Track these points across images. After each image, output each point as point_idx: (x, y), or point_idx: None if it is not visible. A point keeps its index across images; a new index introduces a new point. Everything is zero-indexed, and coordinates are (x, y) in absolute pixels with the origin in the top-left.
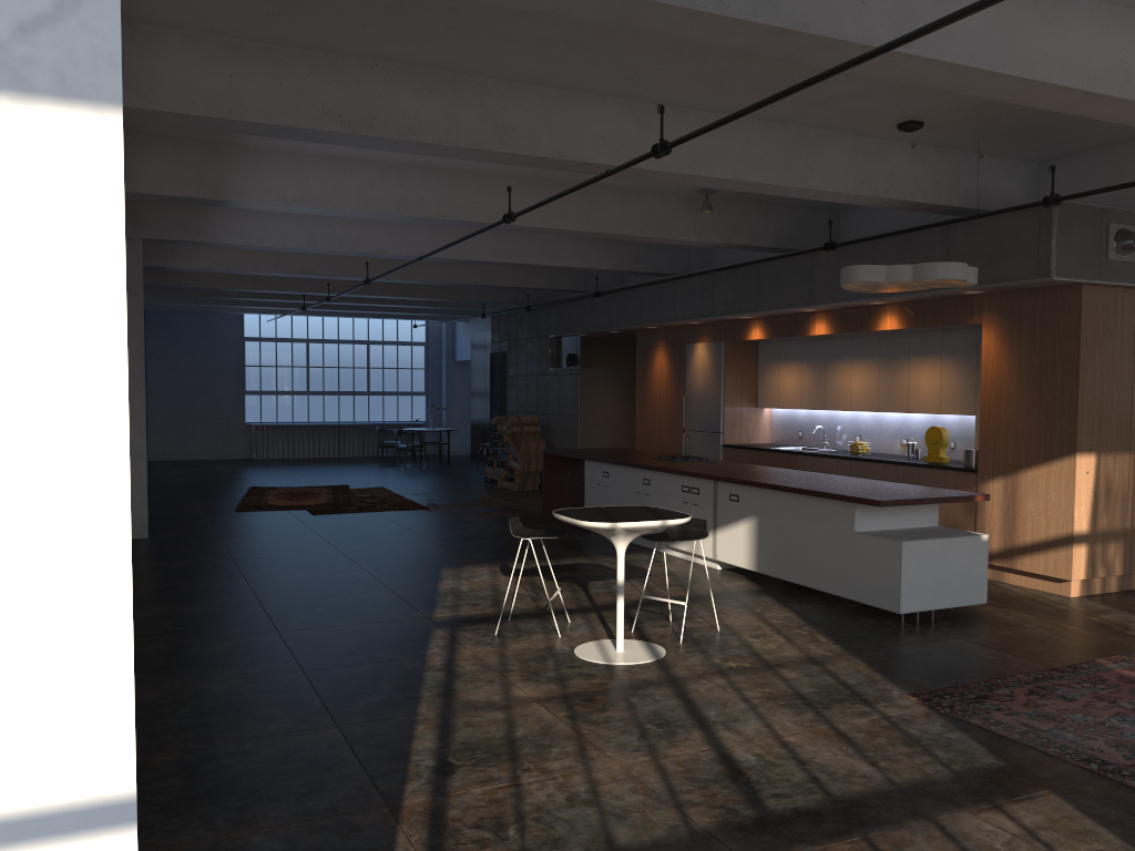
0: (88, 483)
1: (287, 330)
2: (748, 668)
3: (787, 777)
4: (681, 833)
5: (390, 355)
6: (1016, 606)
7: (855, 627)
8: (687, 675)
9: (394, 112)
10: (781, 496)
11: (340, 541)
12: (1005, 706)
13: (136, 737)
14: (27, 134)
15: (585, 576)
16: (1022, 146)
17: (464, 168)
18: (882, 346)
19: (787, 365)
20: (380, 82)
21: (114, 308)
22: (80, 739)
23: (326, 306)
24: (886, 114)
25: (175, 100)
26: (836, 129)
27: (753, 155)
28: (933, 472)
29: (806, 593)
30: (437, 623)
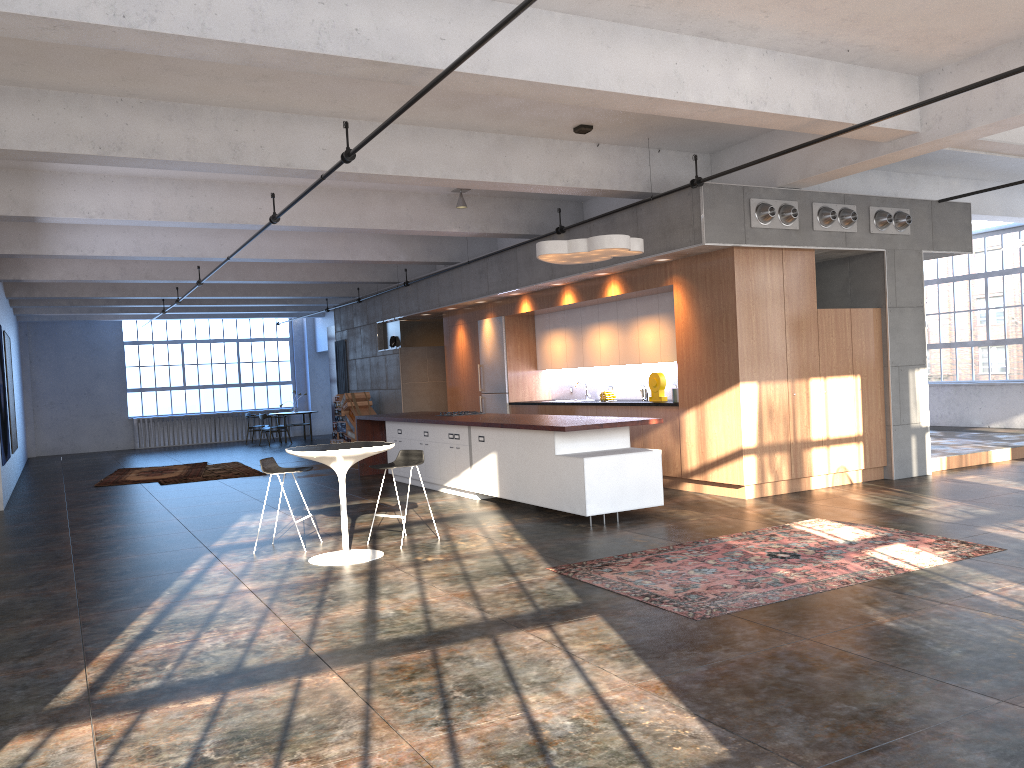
0: None
1: (163, 333)
2: (440, 560)
3: (408, 621)
4: (297, 657)
5: (258, 350)
6: (696, 508)
7: (551, 529)
8: (387, 568)
9: (139, 137)
10: (510, 433)
11: (171, 501)
12: (618, 569)
13: None
14: None
15: (361, 511)
16: (686, 141)
17: (247, 181)
18: (619, 310)
19: (555, 332)
20: (126, 113)
21: None
22: None
23: (190, 309)
24: (558, 121)
25: None
26: (527, 134)
27: (457, 158)
28: (651, 409)
29: (534, 510)
30: (211, 549)
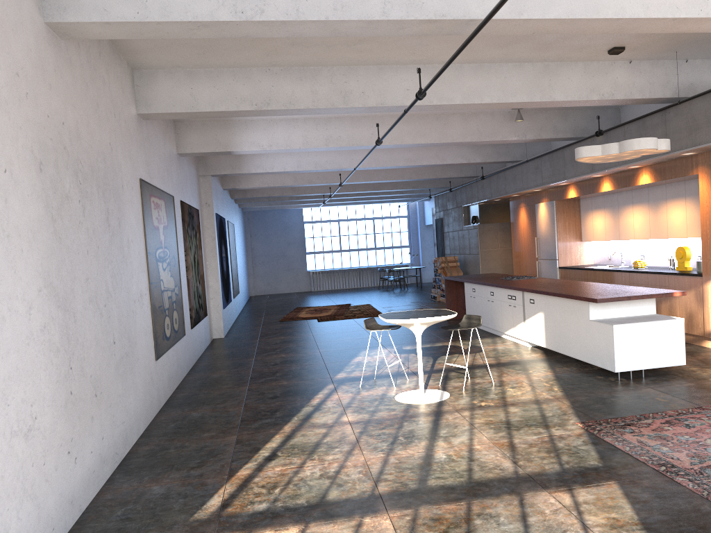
0: None
1: (327, 215)
2: (490, 406)
3: (454, 468)
4: (365, 495)
5: (387, 224)
6: None
7: (585, 381)
8: (449, 410)
9: (280, 94)
10: (554, 299)
11: (320, 336)
12: (639, 430)
13: (140, 438)
14: None
15: (441, 353)
16: None
17: (363, 115)
18: (650, 194)
19: (596, 212)
20: (272, 79)
21: None
22: None
23: (342, 199)
24: (594, 46)
25: (164, 106)
26: (568, 60)
27: (510, 85)
28: (676, 277)
29: (573, 360)
30: (333, 381)
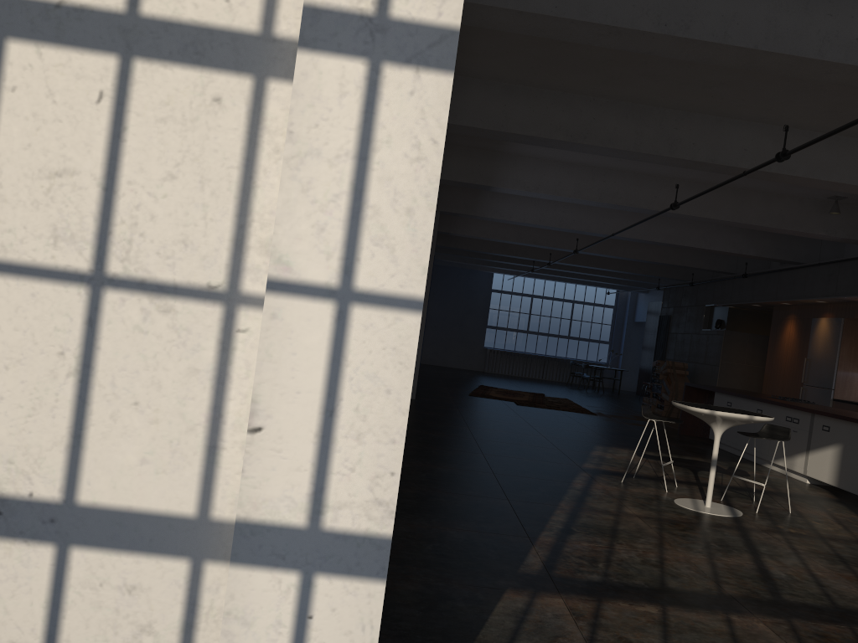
0: (425, 192)
1: (520, 287)
2: (804, 535)
3: (805, 589)
4: (713, 593)
5: (587, 312)
6: None
7: None
8: (753, 528)
9: (600, 129)
10: None
11: (531, 420)
12: None
13: None
14: (425, 79)
15: (698, 467)
16: None
17: (649, 173)
18: None
19: None
20: (594, 110)
21: (441, 136)
22: (410, 276)
23: (547, 272)
24: None
25: (471, 119)
26: None
27: None
28: None
29: None
30: (583, 469)
